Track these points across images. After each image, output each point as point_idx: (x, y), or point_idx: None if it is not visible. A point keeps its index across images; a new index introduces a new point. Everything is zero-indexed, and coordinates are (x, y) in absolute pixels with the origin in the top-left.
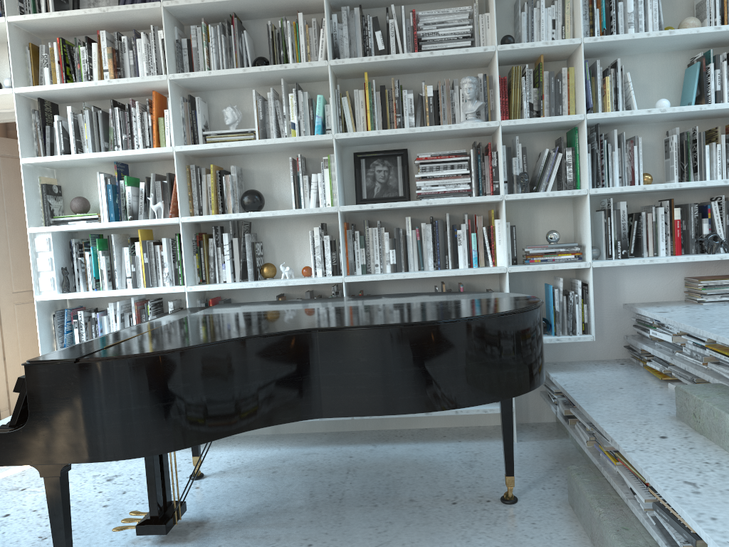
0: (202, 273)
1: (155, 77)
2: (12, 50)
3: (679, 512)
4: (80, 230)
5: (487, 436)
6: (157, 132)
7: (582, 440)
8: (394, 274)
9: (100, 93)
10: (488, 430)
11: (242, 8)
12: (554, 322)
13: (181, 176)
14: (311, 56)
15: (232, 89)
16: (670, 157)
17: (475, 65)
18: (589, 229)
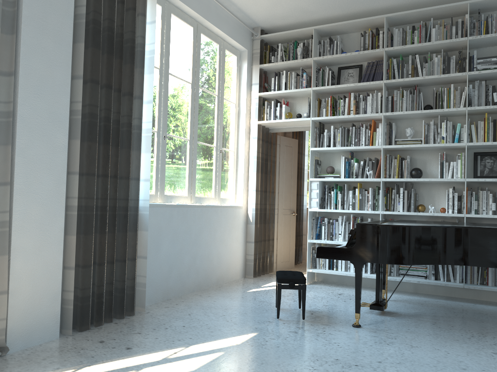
0: (387, 206)
1: (376, 114)
2: (312, 101)
3: None
4: (330, 181)
5: None
6: (371, 138)
7: None
8: (494, 215)
9: (346, 120)
10: None
11: (421, 82)
12: None
13: (382, 159)
14: (455, 104)
15: (409, 119)
16: None
17: None
18: None
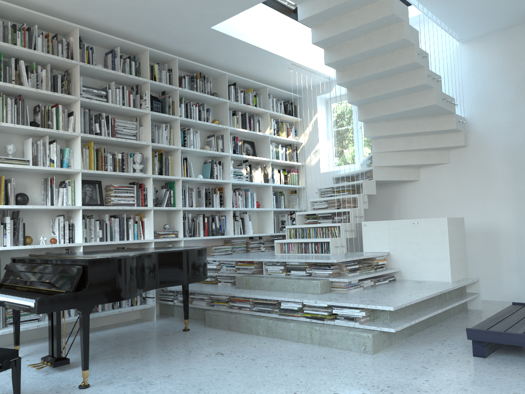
0: None
1: None
2: None
3: (271, 298)
4: None
5: (140, 322)
6: None
7: (201, 305)
8: (106, 241)
9: None
10: (136, 320)
11: (27, 94)
12: None
13: None
14: (63, 127)
15: (5, 133)
16: (201, 197)
17: (133, 147)
18: (182, 224)
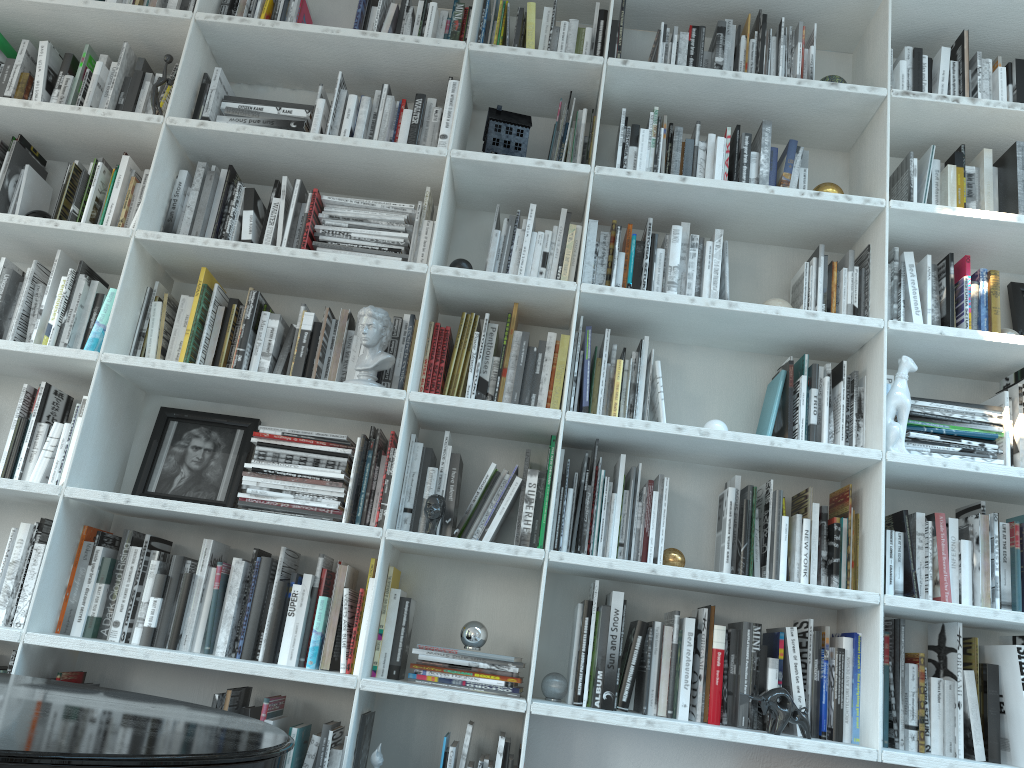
0: None
1: None
2: None
3: None
4: None
5: None
6: None
7: None
8: (128, 646)
9: None
10: None
11: (36, 131)
12: None
13: None
14: (125, 226)
15: None
16: (723, 528)
17: (409, 302)
18: (537, 631)
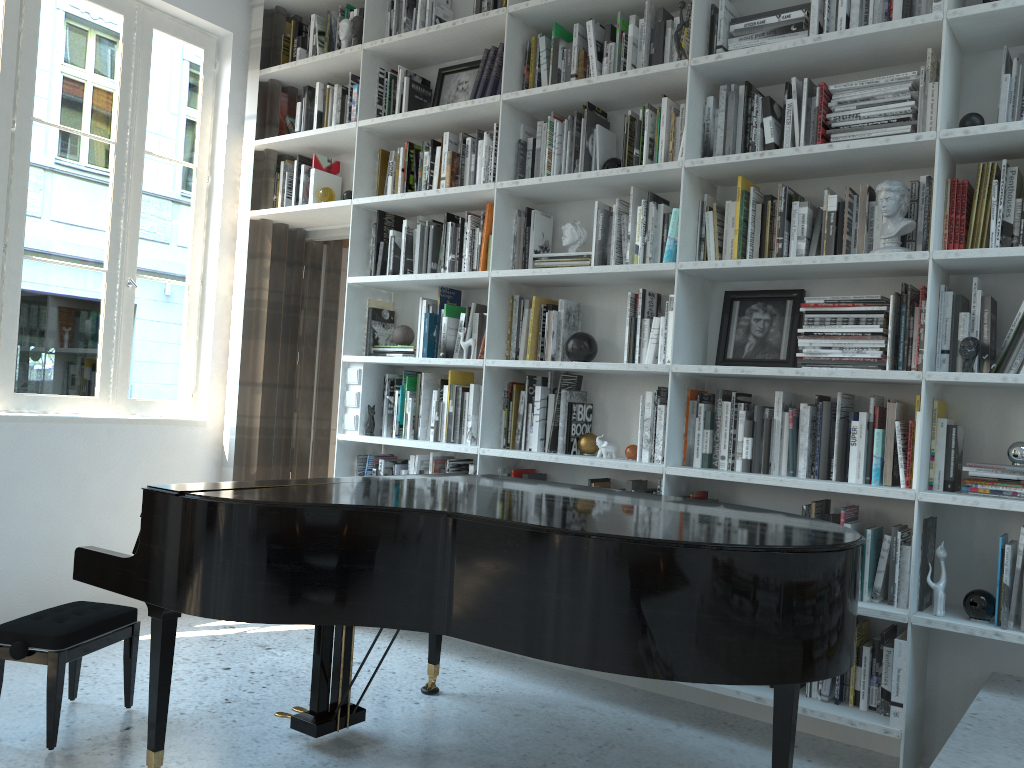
0: (508, 434)
1: (482, 185)
2: (358, 158)
3: None
4: (395, 364)
5: None
6: (487, 253)
7: None
8: (734, 474)
9: (437, 205)
10: (875, 760)
11: (597, 96)
12: (1001, 602)
13: (496, 308)
14: (674, 155)
15: (585, 200)
16: None
17: (923, 162)
18: None
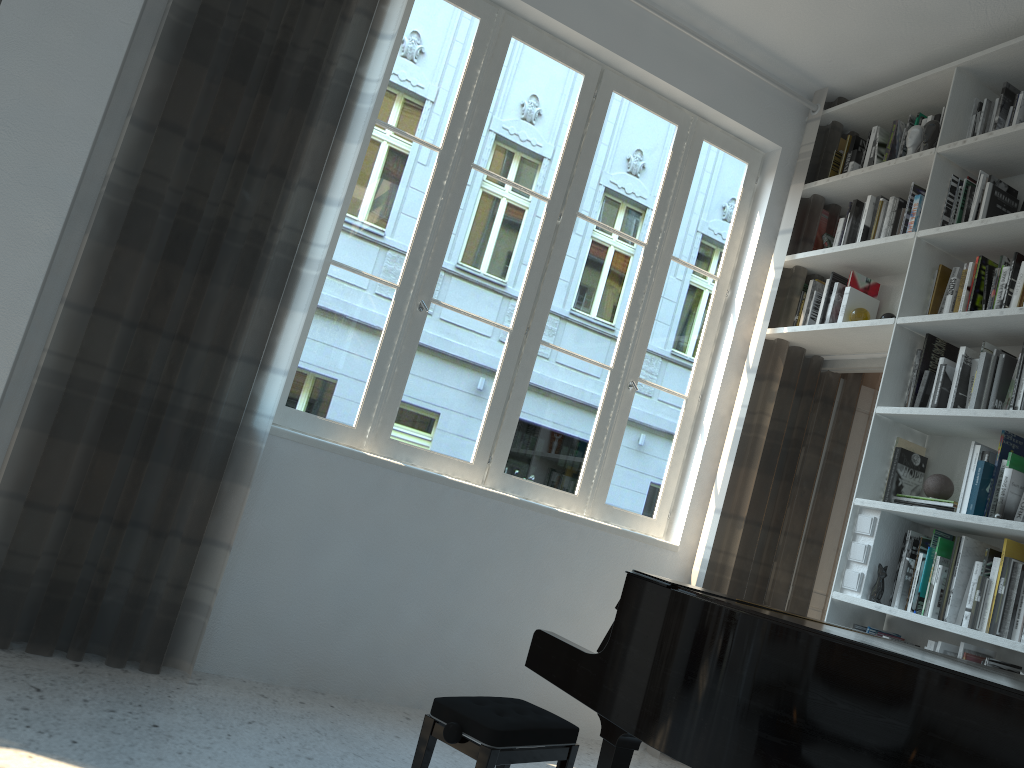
0: None
1: None
2: (911, 272)
3: None
4: (923, 519)
5: None
6: None
7: None
8: None
9: (1012, 331)
10: None
11: None
12: None
13: None
14: None
15: None
16: None
17: None
18: None
